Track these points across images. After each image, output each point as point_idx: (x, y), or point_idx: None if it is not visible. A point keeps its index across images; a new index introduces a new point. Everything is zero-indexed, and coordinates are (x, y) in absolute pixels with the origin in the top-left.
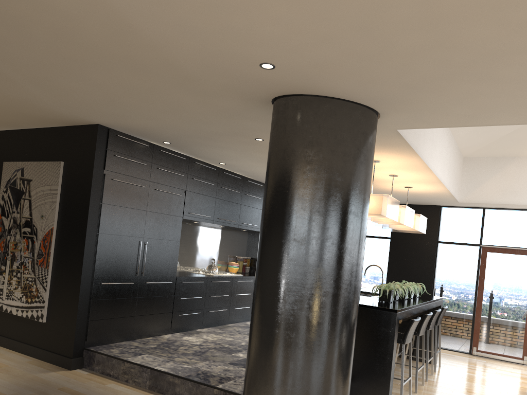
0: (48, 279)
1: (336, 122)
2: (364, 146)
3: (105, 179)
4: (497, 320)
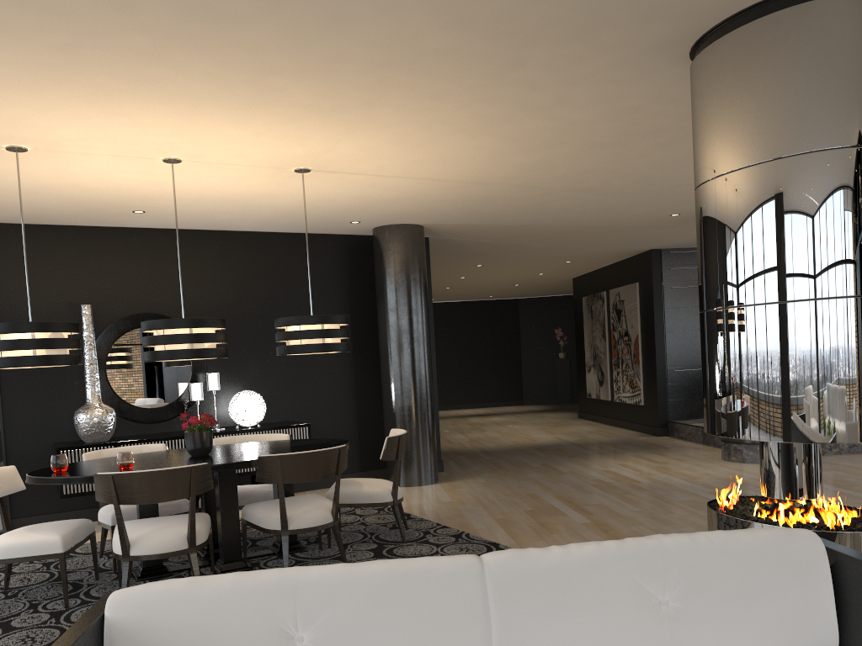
0: (640, 372)
1: None
2: None
3: (664, 289)
4: None
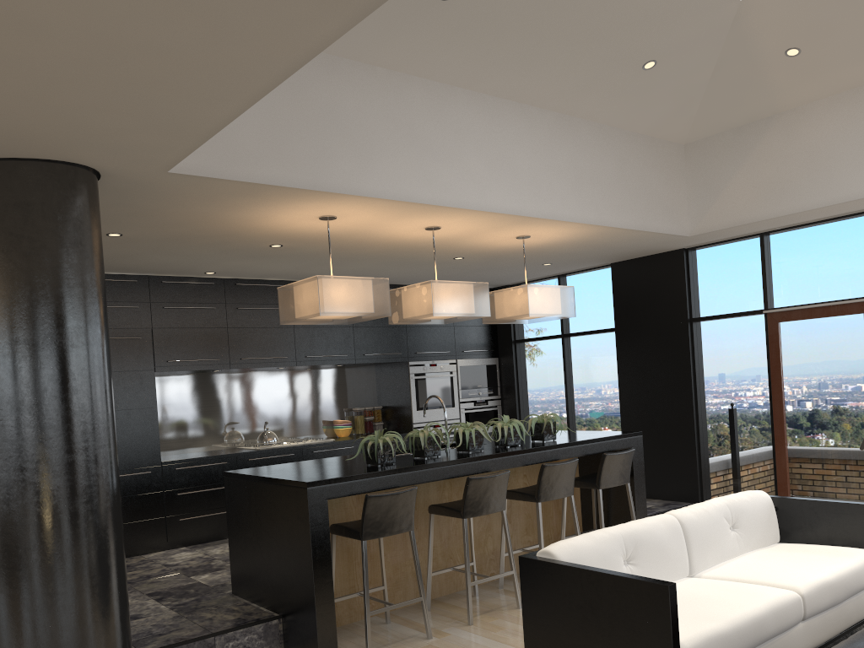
0: None
1: None
2: (28, 225)
3: None
4: (818, 459)
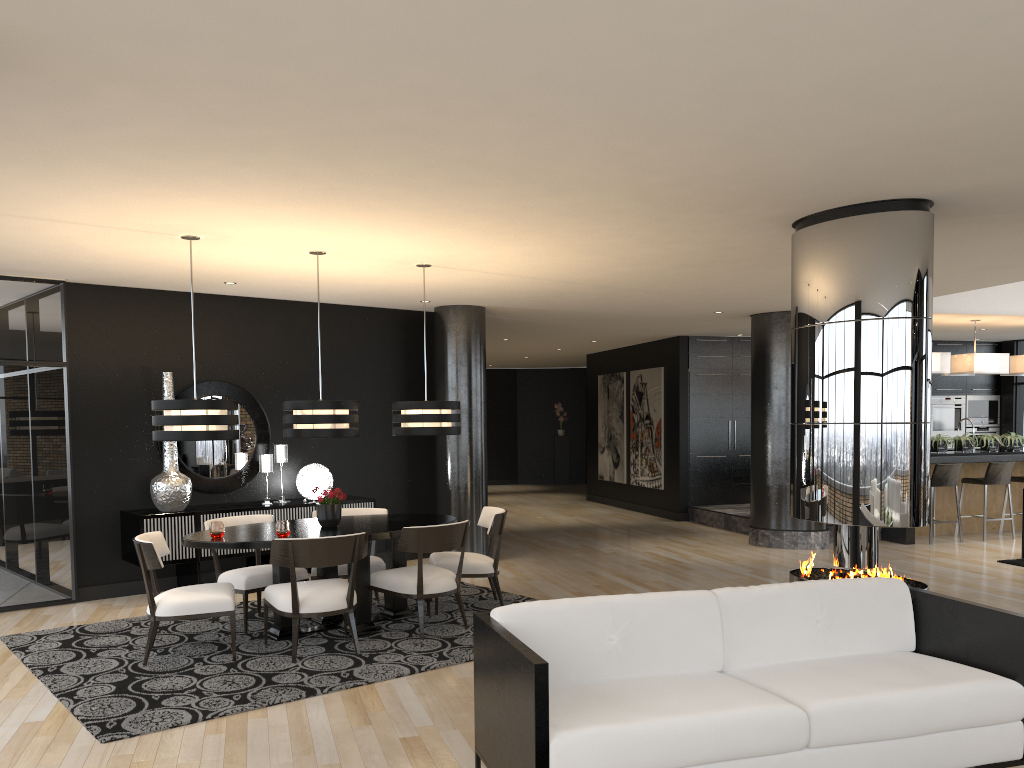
0: (661, 457)
1: (782, 327)
2: None
3: (690, 375)
4: None
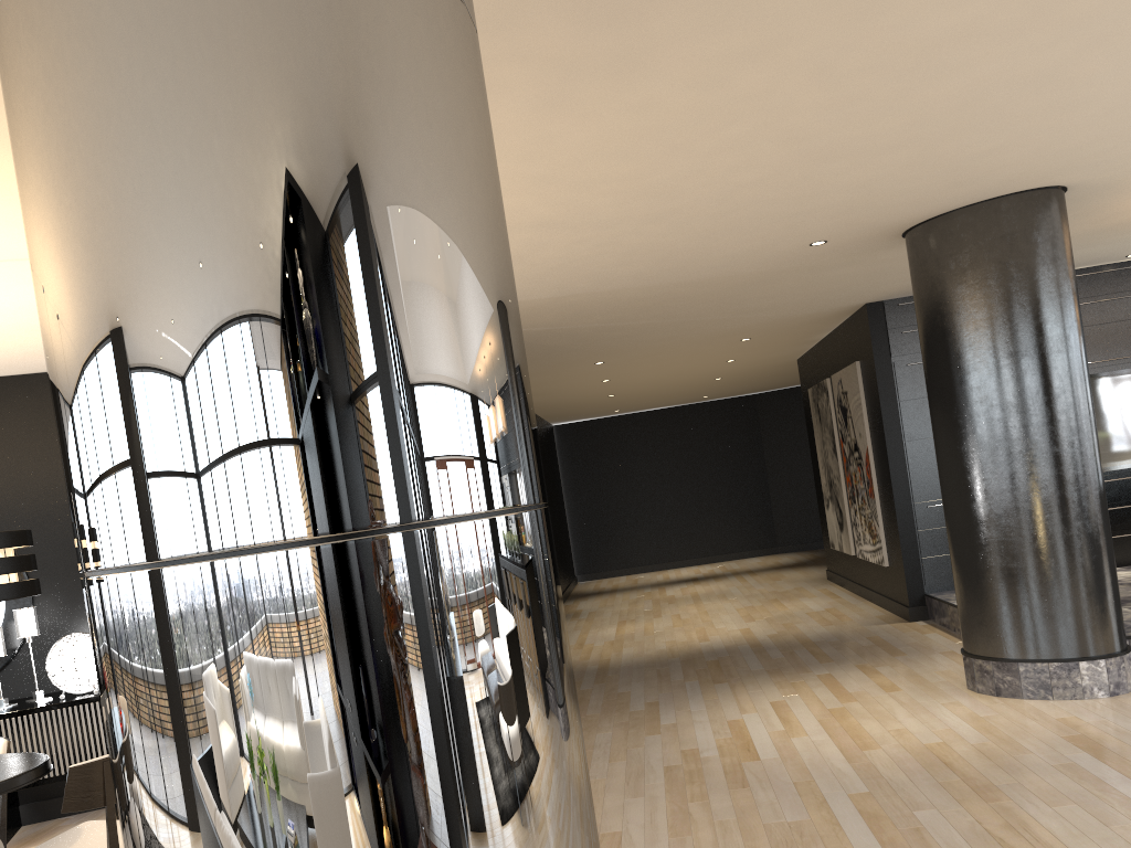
0: (877, 512)
1: (956, 243)
2: (1013, 252)
3: (895, 368)
4: None
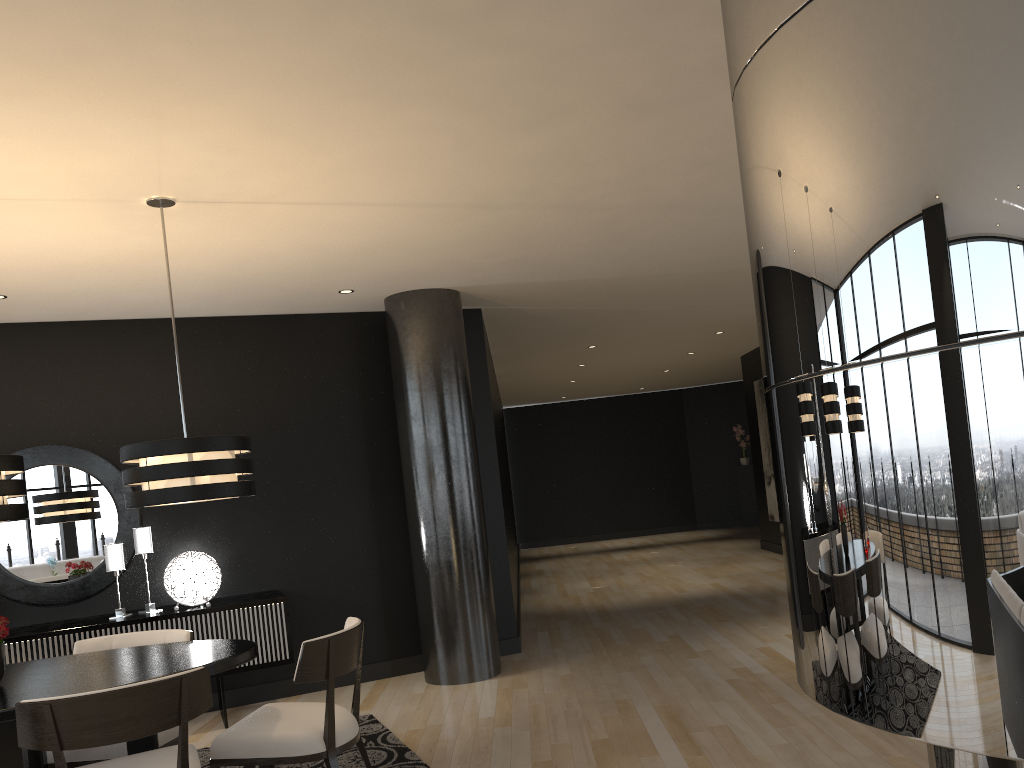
0: None
1: None
2: None
3: None
4: None
